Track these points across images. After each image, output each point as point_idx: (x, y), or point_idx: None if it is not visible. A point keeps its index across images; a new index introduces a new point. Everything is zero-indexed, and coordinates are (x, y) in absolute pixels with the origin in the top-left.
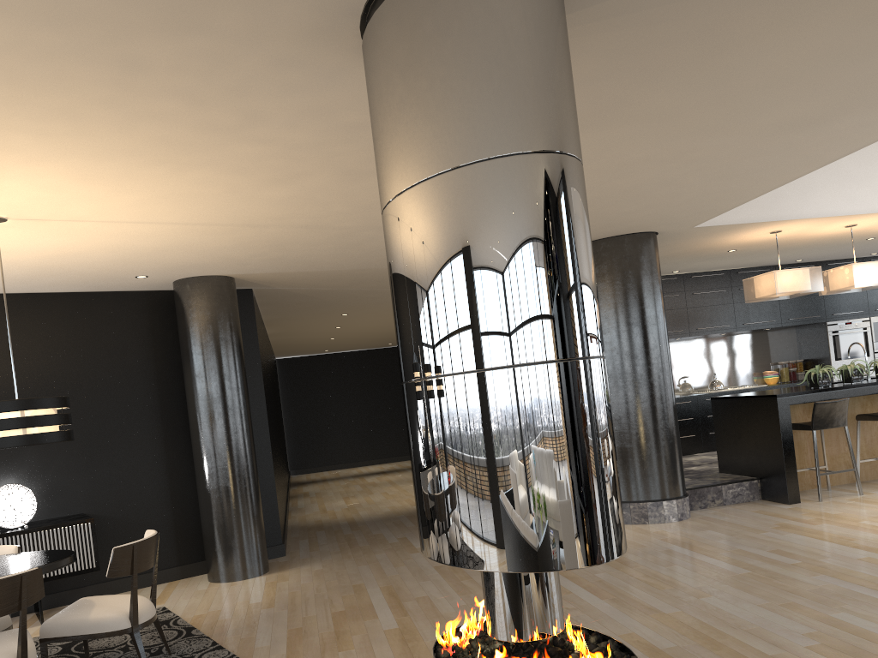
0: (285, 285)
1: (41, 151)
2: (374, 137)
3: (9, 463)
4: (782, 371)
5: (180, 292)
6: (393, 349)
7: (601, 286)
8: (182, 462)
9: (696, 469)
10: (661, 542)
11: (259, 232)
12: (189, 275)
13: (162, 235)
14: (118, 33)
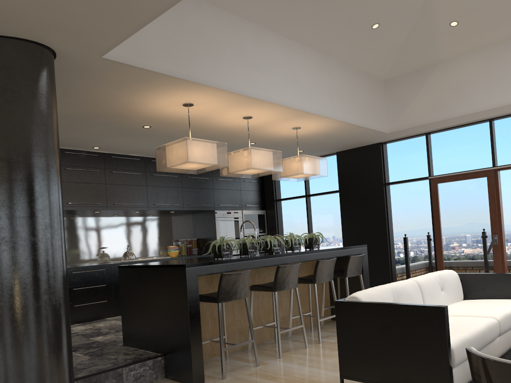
0: None
1: None
2: None
3: None
4: (182, 246)
5: None
6: None
7: None
8: None
9: (102, 339)
10: None
11: None
12: None
13: None
14: None
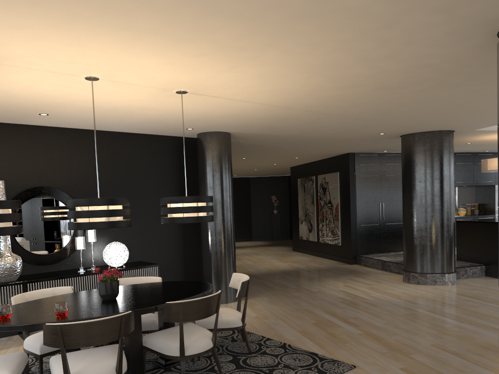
0: (246, 140)
1: (269, 60)
2: None
3: (106, 230)
4: (467, 209)
5: (204, 139)
6: (234, 178)
7: (423, 157)
8: (190, 235)
9: None
10: (457, 295)
11: (286, 112)
12: (213, 130)
13: (240, 108)
14: (412, 9)
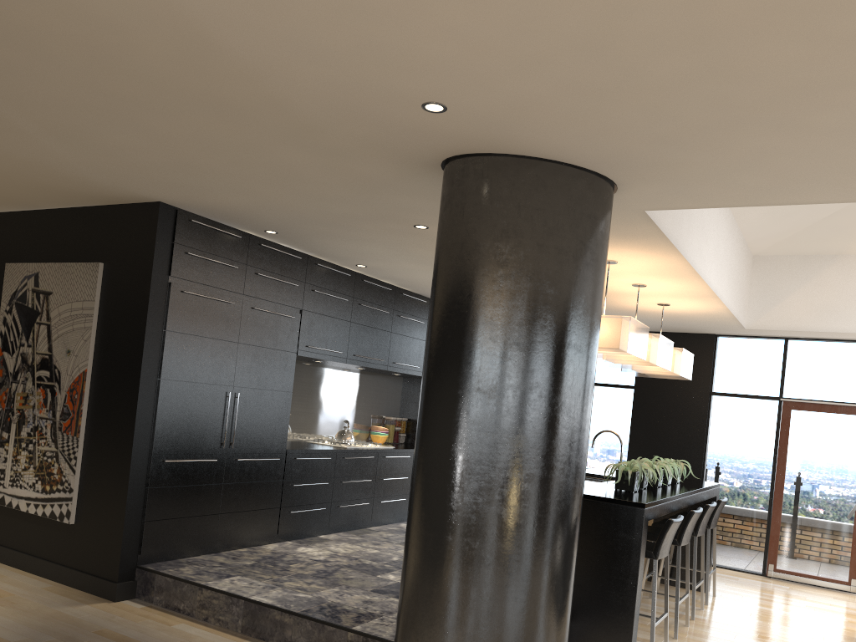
0: None
1: None
2: None
3: None
4: (389, 429)
5: None
6: None
7: (538, 255)
8: None
9: None
10: None
11: None
12: None
13: None
14: None
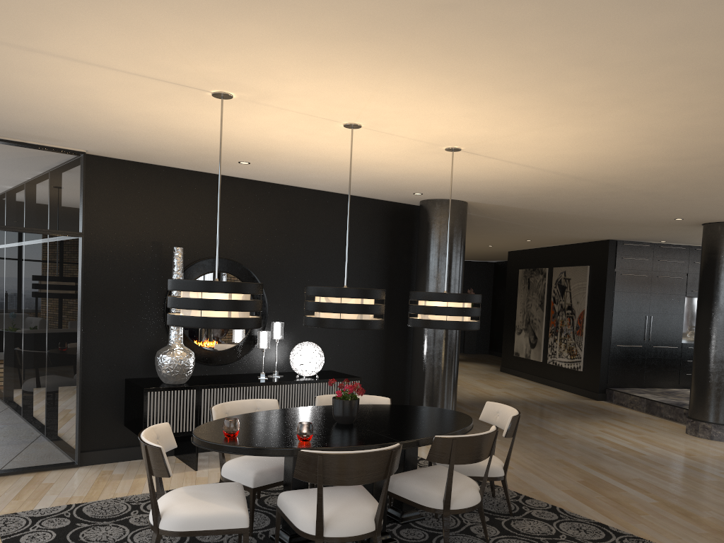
0: (480, 213)
1: (608, 120)
2: None
3: (292, 324)
4: None
5: (432, 209)
6: None
7: None
8: (394, 340)
9: None
10: None
11: (570, 182)
12: (447, 198)
13: (512, 174)
14: None
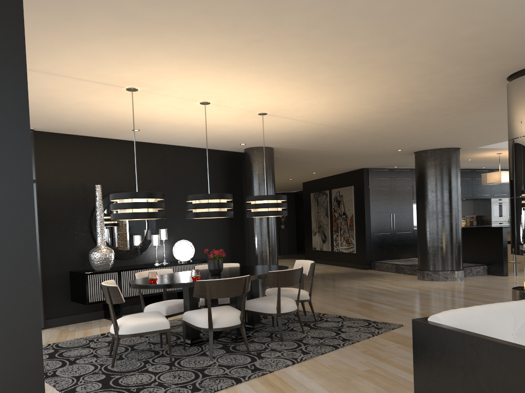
0: (281, 155)
1: (344, 92)
2: (524, 110)
3: (171, 230)
4: (466, 220)
5: (252, 153)
6: None
7: (434, 170)
8: (236, 238)
9: None
10: (467, 286)
11: (331, 130)
12: (260, 145)
13: (297, 127)
14: (455, 63)
